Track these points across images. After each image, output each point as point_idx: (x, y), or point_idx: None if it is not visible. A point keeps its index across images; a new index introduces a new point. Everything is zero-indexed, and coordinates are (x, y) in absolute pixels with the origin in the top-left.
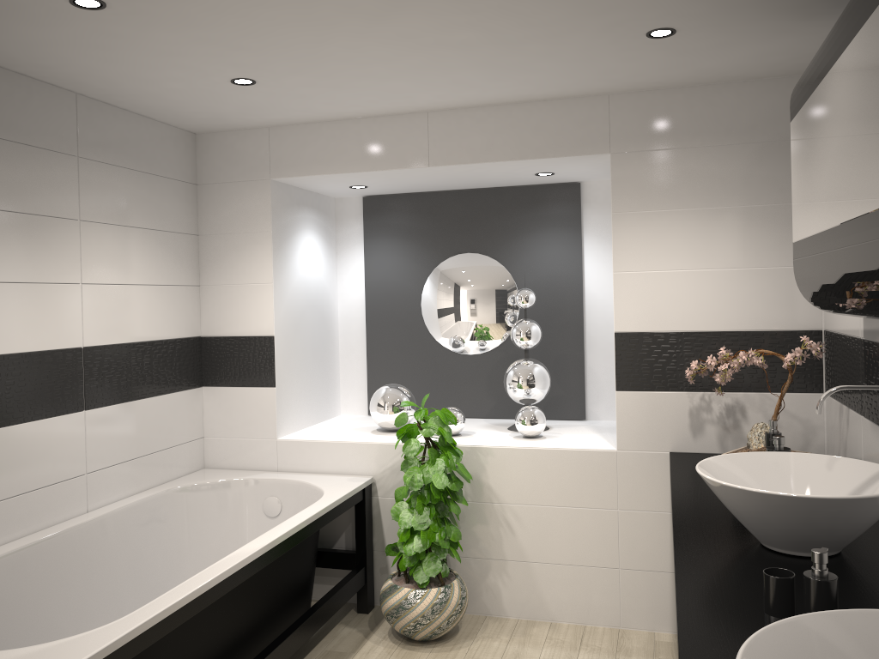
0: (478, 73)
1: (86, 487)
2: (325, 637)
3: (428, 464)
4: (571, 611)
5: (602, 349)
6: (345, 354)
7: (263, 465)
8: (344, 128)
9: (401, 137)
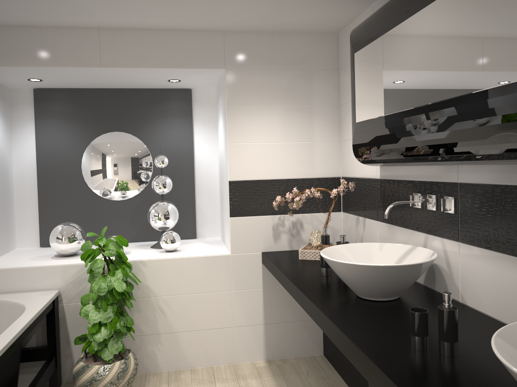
0: (150, 2)
1: None
2: None
3: (110, 275)
4: (203, 359)
5: (206, 194)
6: (20, 204)
7: None
8: (31, 33)
9: (78, 44)
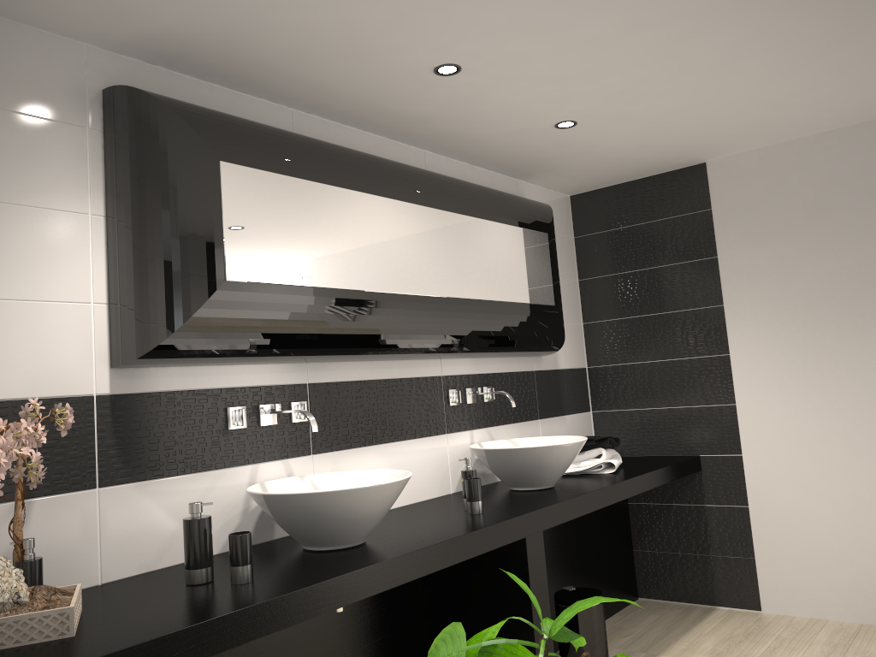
0: None
1: None
2: None
3: None
4: None
5: None
6: None
7: None
8: None
9: None
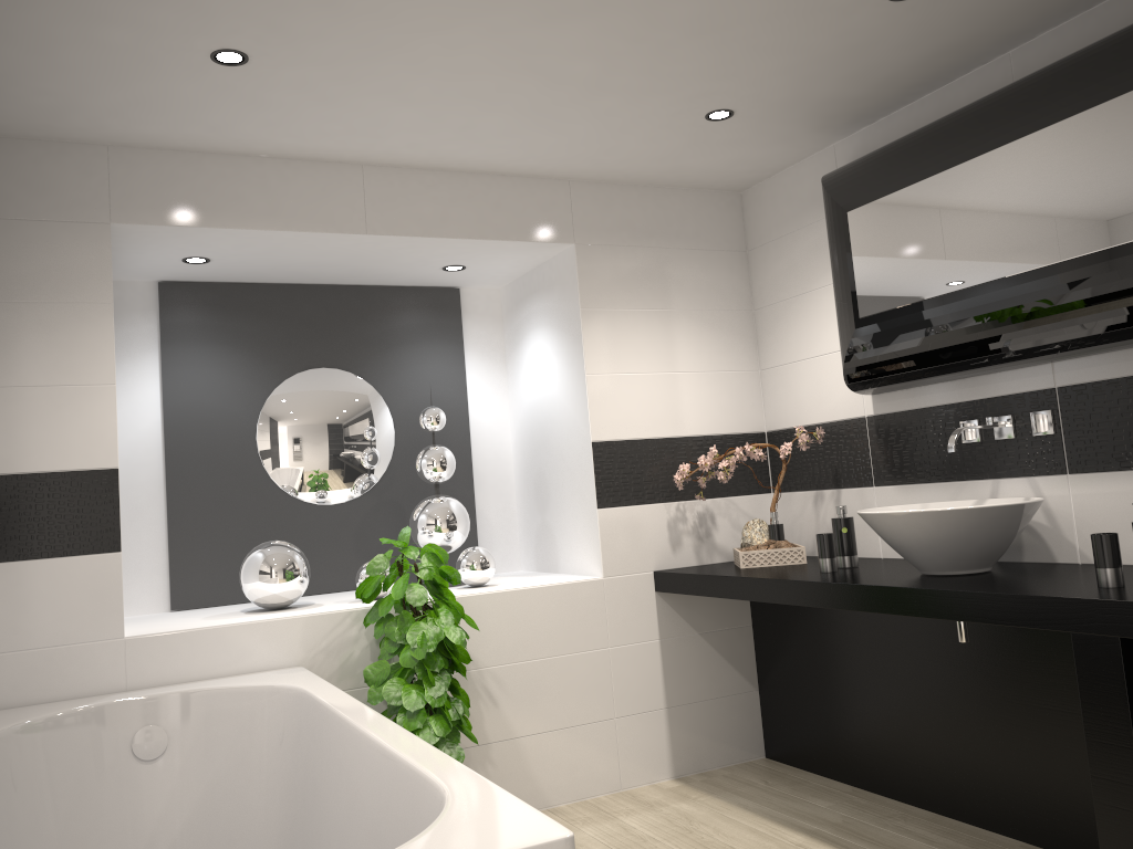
0: (507, 121)
1: None
2: None
3: (432, 617)
4: (568, 787)
5: (492, 486)
6: (126, 520)
7: (98, 686)
8: (240, 166)
9: (327, 191)
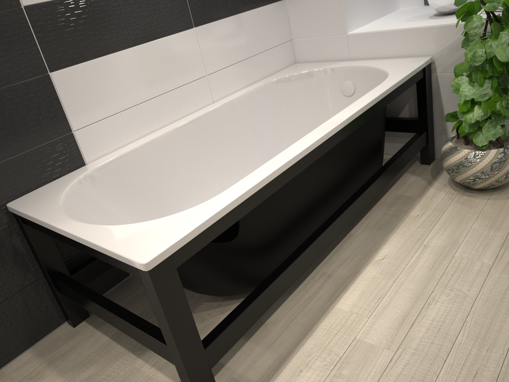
0: None
1: (208, 86)
2: (396, 183)
3: (491, 39)
4: None
5: None
6: None
7: (338, 56)
8: None
9: None
